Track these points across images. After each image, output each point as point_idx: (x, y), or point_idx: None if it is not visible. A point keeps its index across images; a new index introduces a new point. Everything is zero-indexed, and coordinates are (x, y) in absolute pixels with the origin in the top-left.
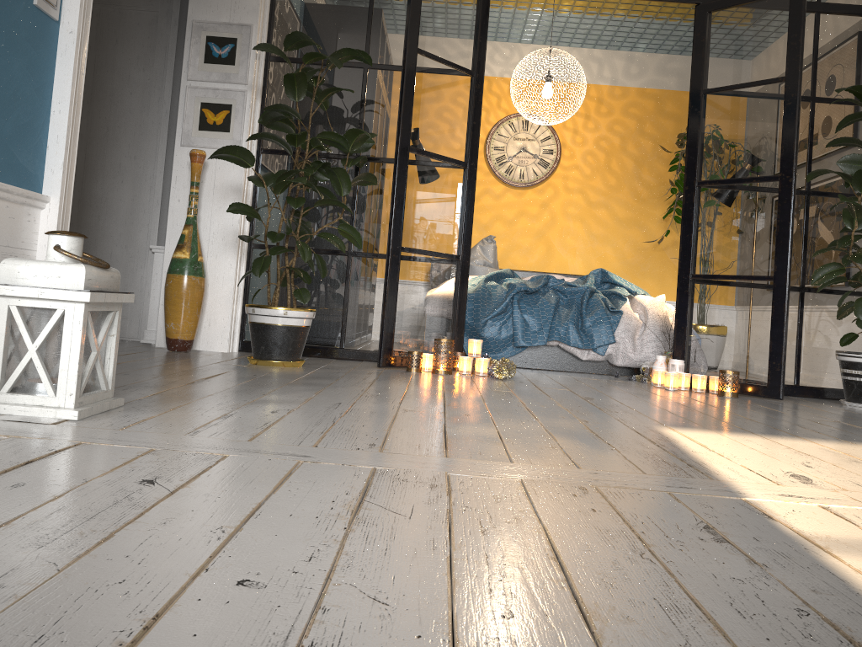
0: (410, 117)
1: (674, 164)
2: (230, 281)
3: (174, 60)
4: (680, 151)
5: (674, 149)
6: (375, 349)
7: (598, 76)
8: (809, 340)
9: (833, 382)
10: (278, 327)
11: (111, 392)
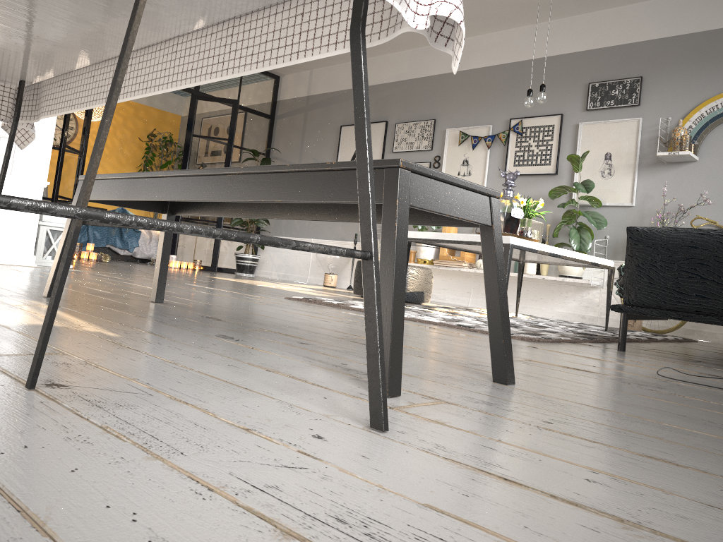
0: (68, 130)
1: (142, 147)
2: None
3: None
4: (147, 141)
5: (142, 138)
6: None
7: None
8: (222, 248)
9: (229, 266)
10: None
11: None
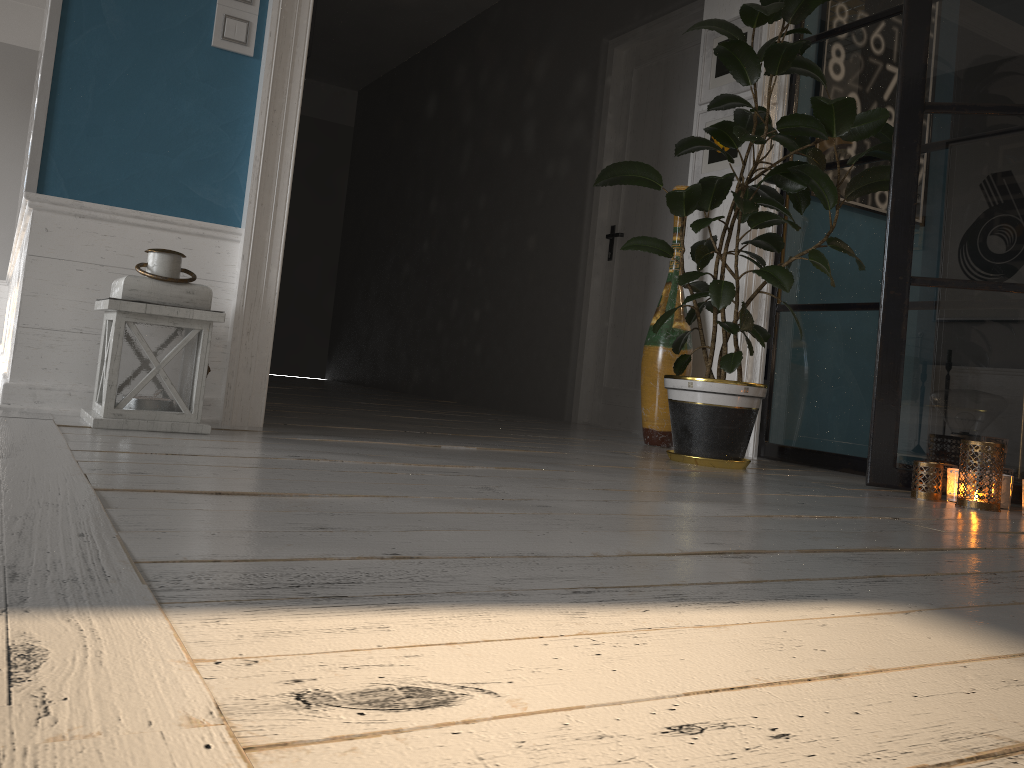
0: (922, 53)
1: None
2: None
3: None
4: None
5: None
6: None
7: None
8: None
9: None
10: (684, 405)
11: (195, 416)
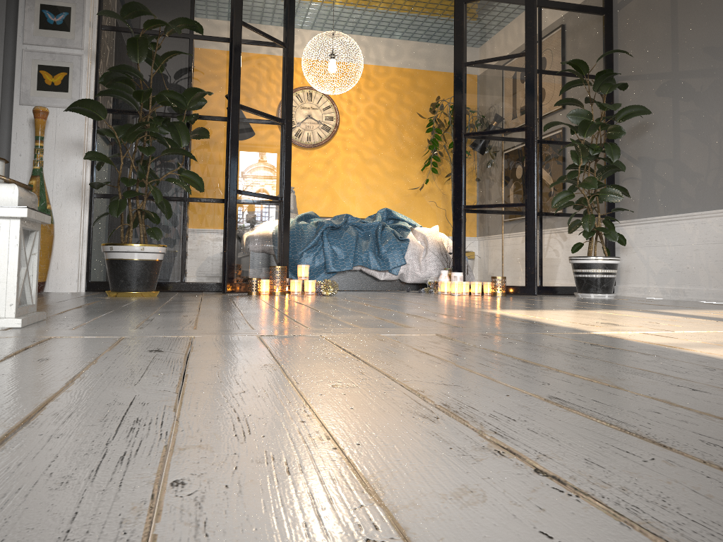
0: (239, 79)
1: (427, 128)
2: (76, 227)
3: (4, 26)
4: (432, 117)
5: (426, 116)
6: (212, 280)
7: (366, 57)
8: (547, 252)
9: (565, 282)
10: (136, 261)
11: (35, 306)
